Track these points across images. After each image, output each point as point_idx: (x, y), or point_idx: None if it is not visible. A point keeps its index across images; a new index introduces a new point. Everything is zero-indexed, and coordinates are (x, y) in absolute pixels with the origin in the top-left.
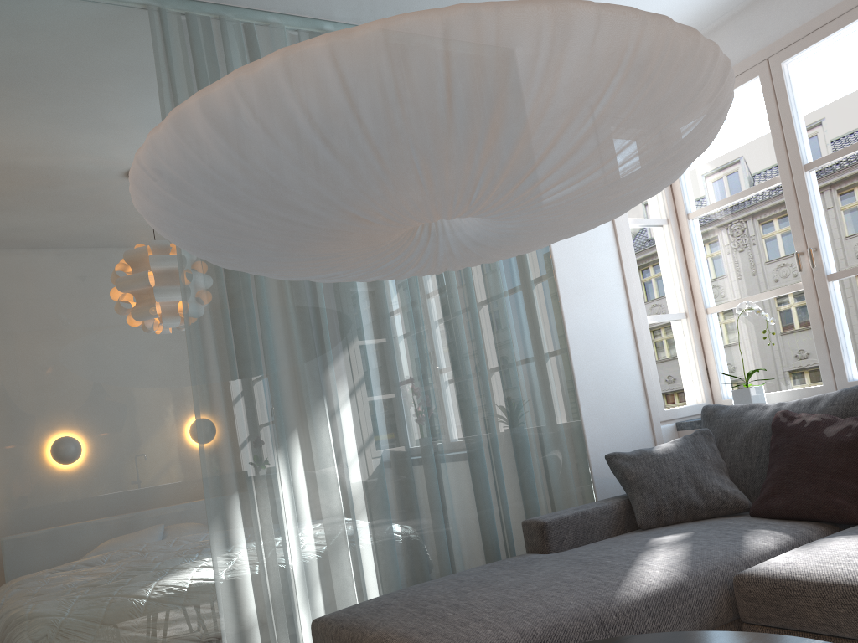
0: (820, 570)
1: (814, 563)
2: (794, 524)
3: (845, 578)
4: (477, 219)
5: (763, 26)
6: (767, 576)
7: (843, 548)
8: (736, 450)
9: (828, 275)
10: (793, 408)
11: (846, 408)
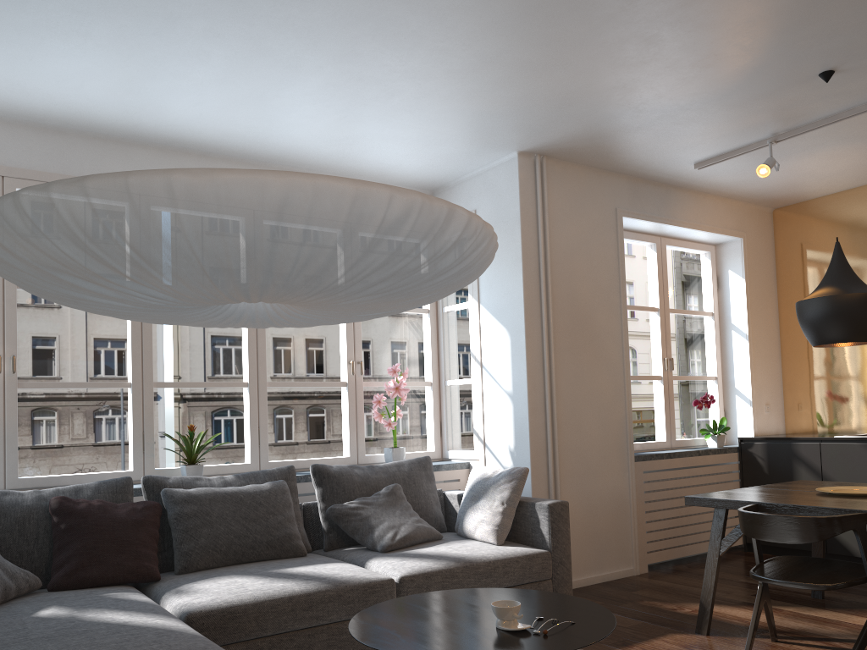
0: (244, 596)
1: (229, 595)
2: (116, 587)
3: (266, 597)
4: (258, 305)
5: (5, 147)
6: (214, 609)
7: (220, 586)
8: (7, 534)
9: (19, 383)
10: (58, 494)
11: (112, 495)
